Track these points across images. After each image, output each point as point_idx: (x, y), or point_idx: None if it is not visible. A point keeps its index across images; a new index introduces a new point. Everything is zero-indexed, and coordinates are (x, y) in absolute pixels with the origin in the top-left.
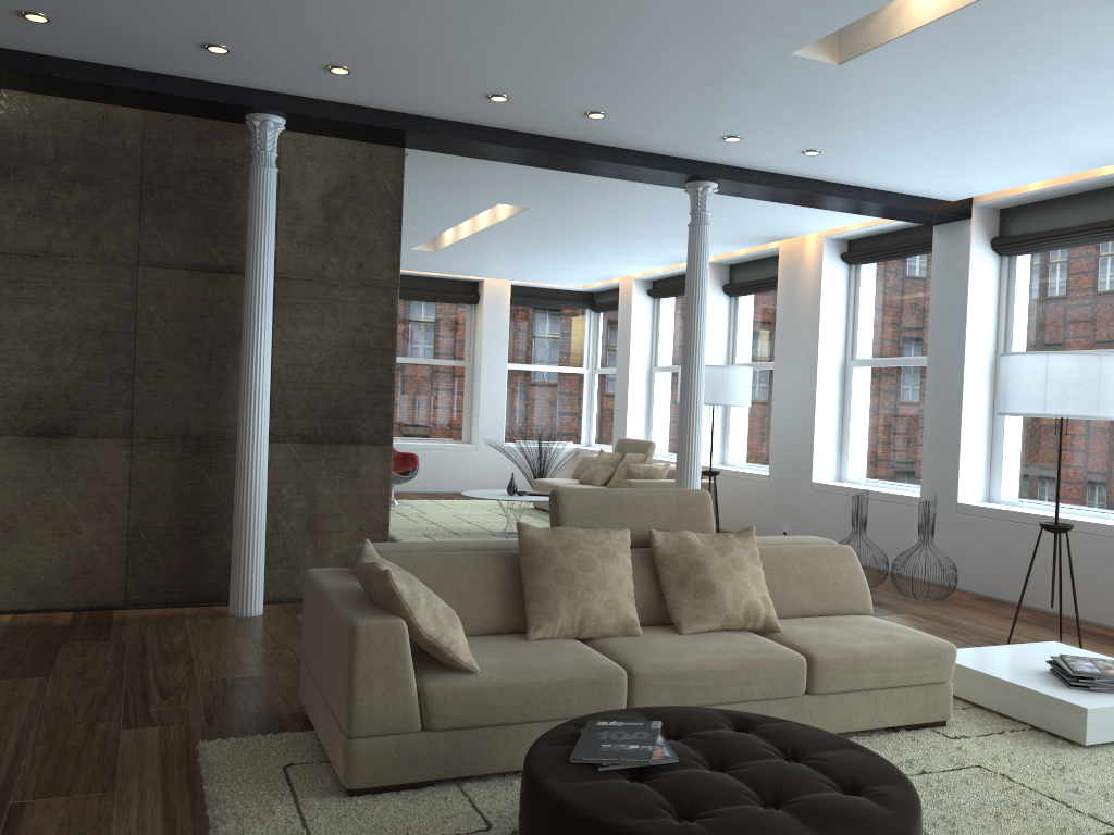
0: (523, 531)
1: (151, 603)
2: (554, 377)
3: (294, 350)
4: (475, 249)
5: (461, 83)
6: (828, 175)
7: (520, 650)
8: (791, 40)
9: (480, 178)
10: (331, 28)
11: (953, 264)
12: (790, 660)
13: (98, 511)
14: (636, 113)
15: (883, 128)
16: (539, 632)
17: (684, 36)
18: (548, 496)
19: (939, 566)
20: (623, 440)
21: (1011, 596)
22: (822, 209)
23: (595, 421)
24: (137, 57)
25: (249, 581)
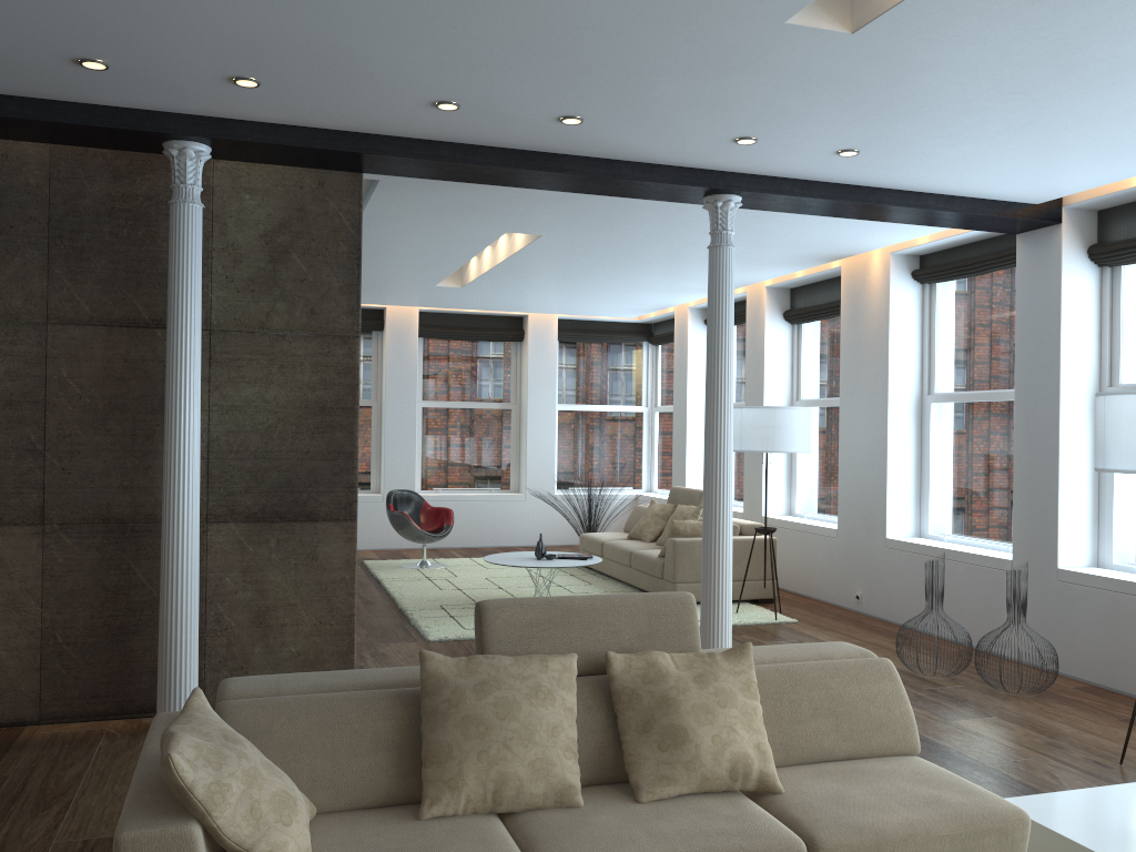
0: (427, 663)
1: (71, 717)
2: (609, 417)
3: (235, 414)
4: (504, 283)
5: (395, 89)
6: (876, 180)
7: (399, 841)
8: (780, 3)
9: (472, 204)
10: (207, 28)
11: (1042, 279)
12: (782, 849)
13: (5, 611)
14: (619, 115)
15: (931, 116)
16: (435, 808)
17: (640, 7)
18: (581, 559)
19: (1038, 645)
20: (676, 489)
21: (1128, 687)
22: (876, 220)
23: (656, 464)
24: (13, 80)
25: (177, 691)
